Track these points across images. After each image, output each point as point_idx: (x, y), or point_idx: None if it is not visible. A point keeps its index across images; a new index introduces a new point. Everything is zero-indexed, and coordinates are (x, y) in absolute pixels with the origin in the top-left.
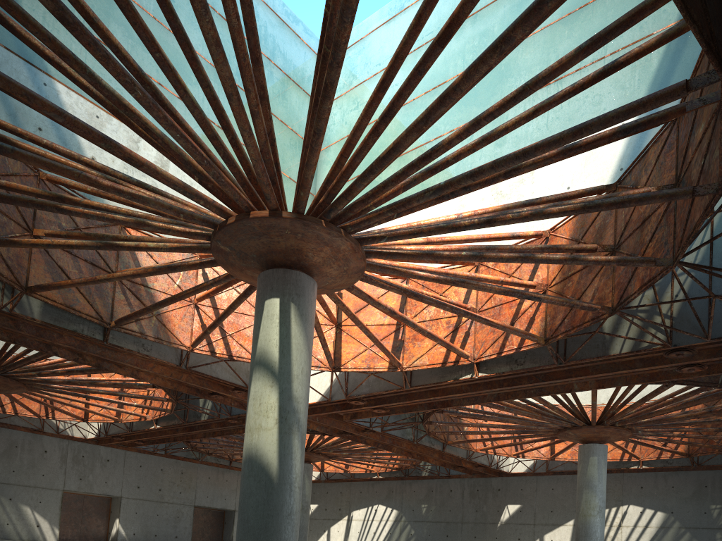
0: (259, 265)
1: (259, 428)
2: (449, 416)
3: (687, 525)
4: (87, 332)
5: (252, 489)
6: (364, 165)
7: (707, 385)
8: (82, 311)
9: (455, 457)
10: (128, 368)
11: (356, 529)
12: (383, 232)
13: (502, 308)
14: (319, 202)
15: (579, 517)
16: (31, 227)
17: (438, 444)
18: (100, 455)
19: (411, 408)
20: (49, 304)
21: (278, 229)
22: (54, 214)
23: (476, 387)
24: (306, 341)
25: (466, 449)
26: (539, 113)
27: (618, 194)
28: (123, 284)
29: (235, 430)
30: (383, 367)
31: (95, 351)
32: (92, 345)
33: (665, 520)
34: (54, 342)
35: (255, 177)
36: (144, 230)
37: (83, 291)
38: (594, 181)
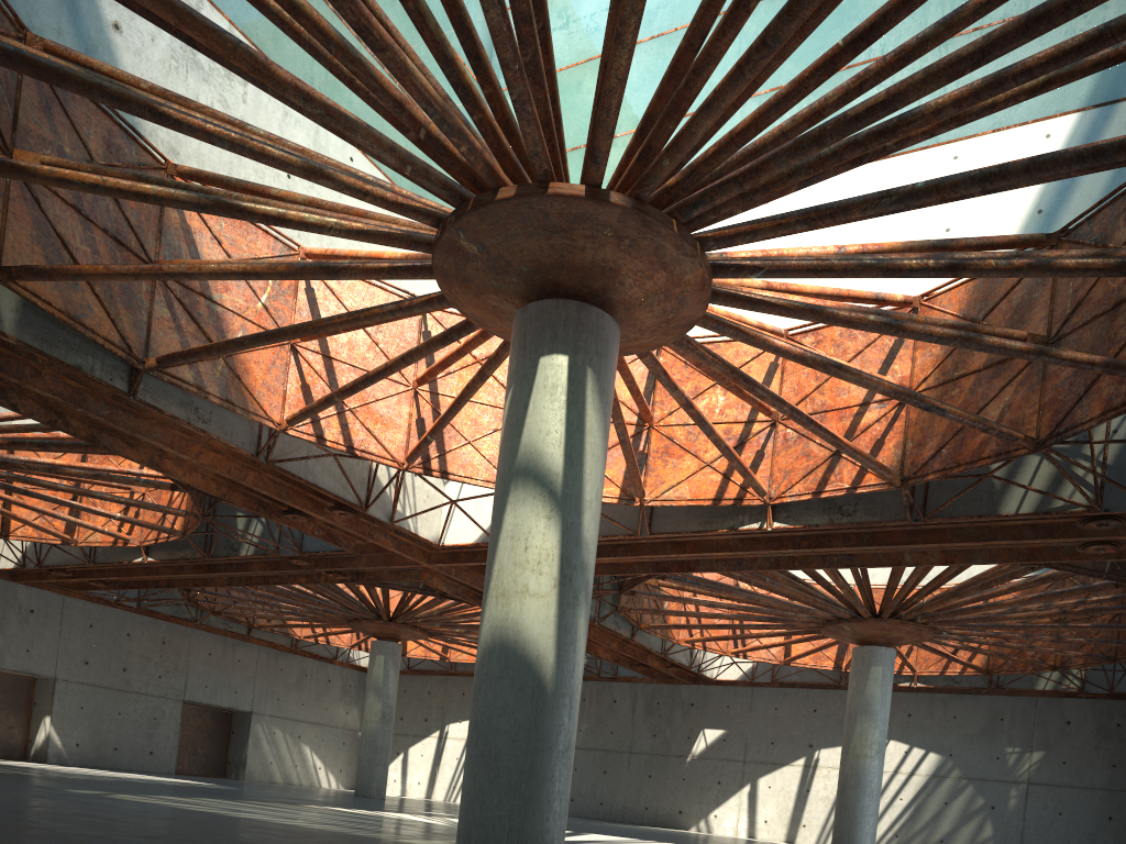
0: (525, 288)
1: (522, 593)
2: (645, 584)
3: (970, 774)
4: (101, 374)
5: (508, 701)
6: (577, 135)
7: (1089, 574)
8: (97, 331)
9: (640, 650)
10: (145, 450)
11: (453, 753)
12: (759, 260)
13: (825, 419)
14: (667, 185)
15: (848, 758)
16: (8, 144)
17: (627, 627)
18: (18, 601)
19: (624, 569)
20: (31, 308)
21: (592, 226)
22: (51, 126)
23: (754, 544)
24: (604, 441)
25: (665, 638)
26: (1050, 88)
27: (1114, 253)
28: (167, 289)
29: (291, 577)
30: (611, 496)
31: (100, 411)
32: (94, 399)
33: (940, 765)
34: (25, 385)
35: (559, 117)
36: (226, 189)
37: (99, 292)
38: (993, 225)
